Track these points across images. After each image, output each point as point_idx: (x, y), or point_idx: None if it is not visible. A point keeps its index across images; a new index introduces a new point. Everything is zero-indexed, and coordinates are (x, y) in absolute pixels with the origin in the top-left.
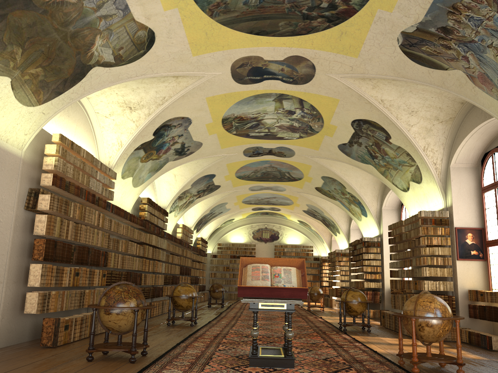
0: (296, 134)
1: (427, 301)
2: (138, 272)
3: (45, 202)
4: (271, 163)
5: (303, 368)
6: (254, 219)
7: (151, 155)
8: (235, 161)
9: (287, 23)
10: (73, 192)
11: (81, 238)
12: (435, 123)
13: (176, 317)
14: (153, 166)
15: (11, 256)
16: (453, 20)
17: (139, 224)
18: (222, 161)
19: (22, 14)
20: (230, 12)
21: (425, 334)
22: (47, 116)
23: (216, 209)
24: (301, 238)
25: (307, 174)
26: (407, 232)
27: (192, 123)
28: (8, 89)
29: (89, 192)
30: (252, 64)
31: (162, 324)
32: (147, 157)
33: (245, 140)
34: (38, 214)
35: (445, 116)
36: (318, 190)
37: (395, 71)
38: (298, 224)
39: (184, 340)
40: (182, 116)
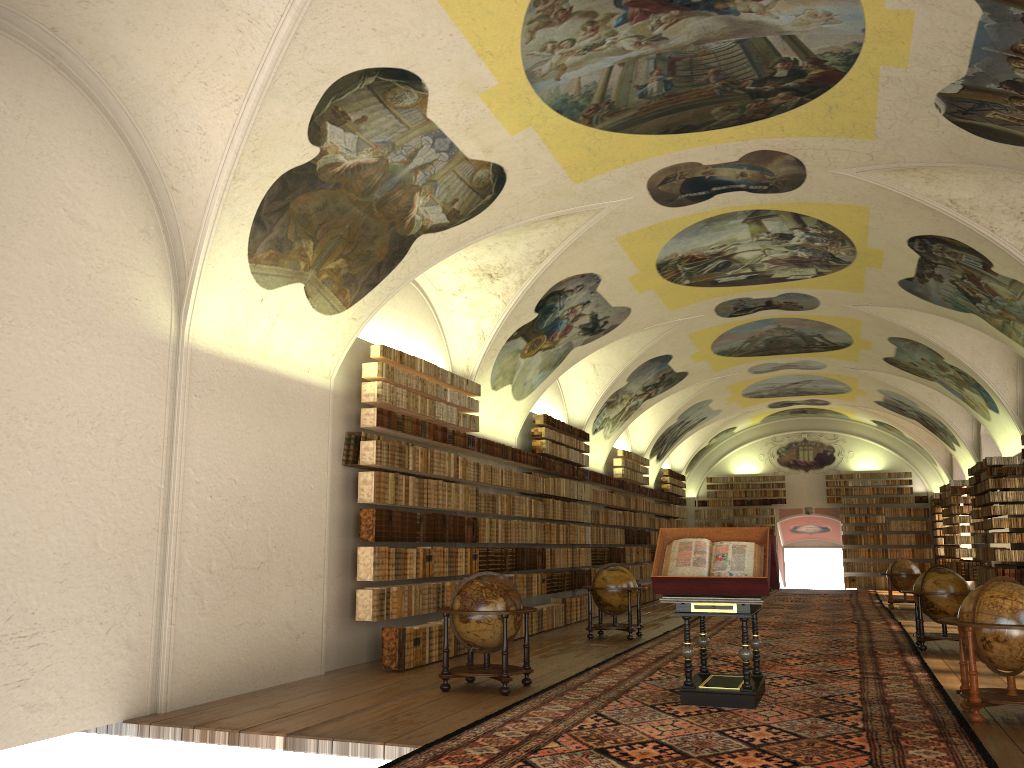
0: (809, 270)
1: (998, 597)
2: (541, 545)
3: (369, 452)
4: (778, 323)
5: (771, 709)
6: (778, 425)
7: (538, 344)
8: (704, 327)
9: (726, 108)
10: (409, 430)
11: (431, 501)
12: None
13: (604, 624)
14: (547, 360)
15: (331, 536)
16: (1022, 69)
17: (531, 463)
18: (678, 331)
19: (308, 197)
20: (621, 113)
21: (996, 656)
22: (360, 322)
23: (691, 414)
24: (885, 457)
25: (857, 336)
26: None
27: (602, 280)
28: (302, 298)
29: (436, 425)
30: (683, 175)
31: (580, 637)
32: (531, 348)
33: (713, 291)
34: (362, 472)
35: None
36: (891, 362)
37: (954, 153)
38: (876, 427)
39: (601, 663)
40: (580, 274)
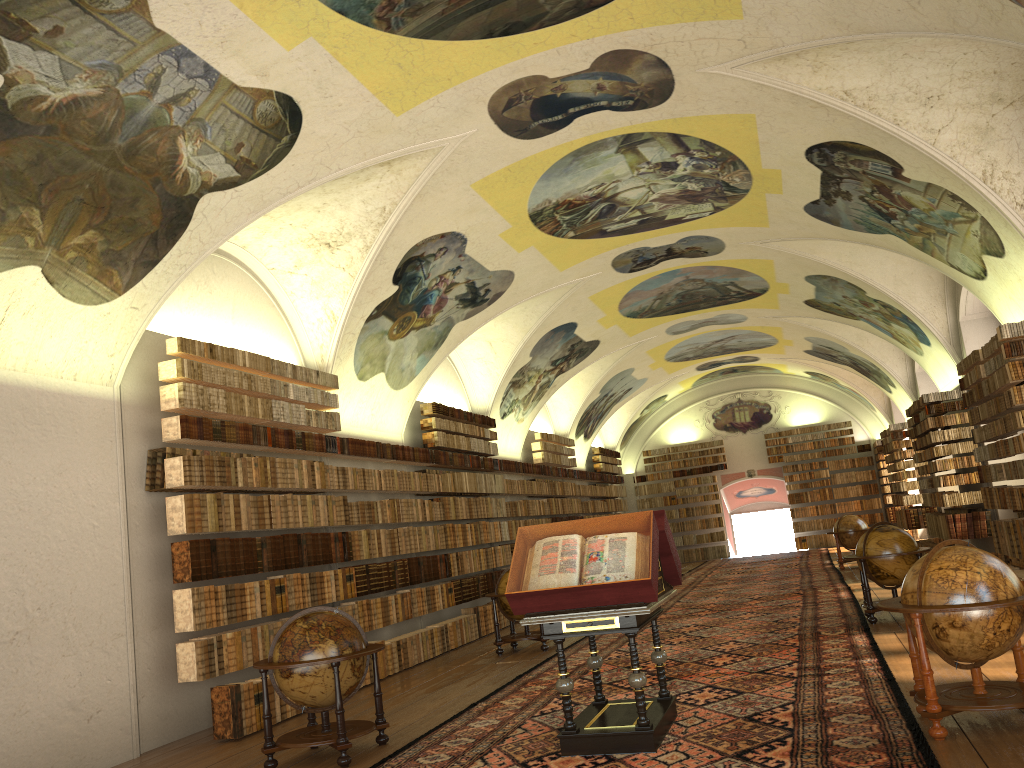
0: (705, 206)
1: (949, 568)
2: (450, 549)
3: (176, 471)
4: (685, 274)
5: (677, 749)
6: (710, 388)
7: (408, 322)
8: (605, 286)
9: None
10: (234, 438)
11: (276, 520)
12: (997, 109)
13: (516, 635)
14: (424, 340)
15: (137, 582)
16: None
17: (420, 459)
18: (576, 294)
19: (8, 147)
20: (425, 10)
21: (954, 646)
22: (145, 311)
23: (614, 386)
24: (822, 409)
25: (773, 279)
26: (988, 378)
27: (469, 239)
28: (43, 285)
29: (276, 428)
30: (529, 95)
31: (489, 653)
32: (401, 328)
33: (604, 243)
34: (169, 497)
35: (1017, 88)
36: (813, 305)
37: (839, 23)
38: (810, 379)
39: (493, 692)
40: (439, 234)
